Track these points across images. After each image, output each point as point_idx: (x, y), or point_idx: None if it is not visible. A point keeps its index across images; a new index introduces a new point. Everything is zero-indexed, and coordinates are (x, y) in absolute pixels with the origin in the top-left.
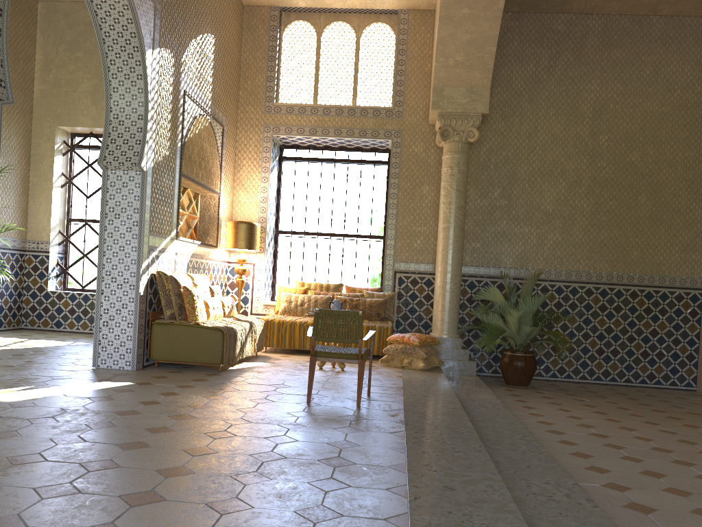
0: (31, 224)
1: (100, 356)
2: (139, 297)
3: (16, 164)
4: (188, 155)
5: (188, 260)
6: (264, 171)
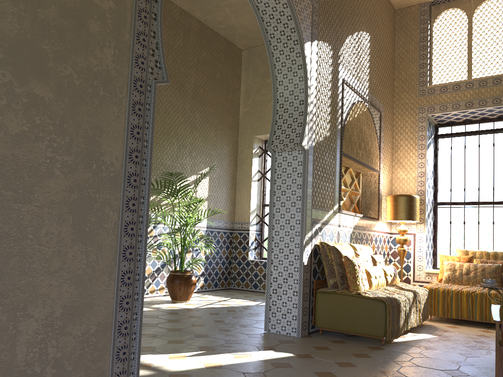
0: (237, 210)
1: (270, 321)
2: (302, 267)
3: (227, 166)
4: (347, 136)
5: (351, 231)
6: (420, 148)
